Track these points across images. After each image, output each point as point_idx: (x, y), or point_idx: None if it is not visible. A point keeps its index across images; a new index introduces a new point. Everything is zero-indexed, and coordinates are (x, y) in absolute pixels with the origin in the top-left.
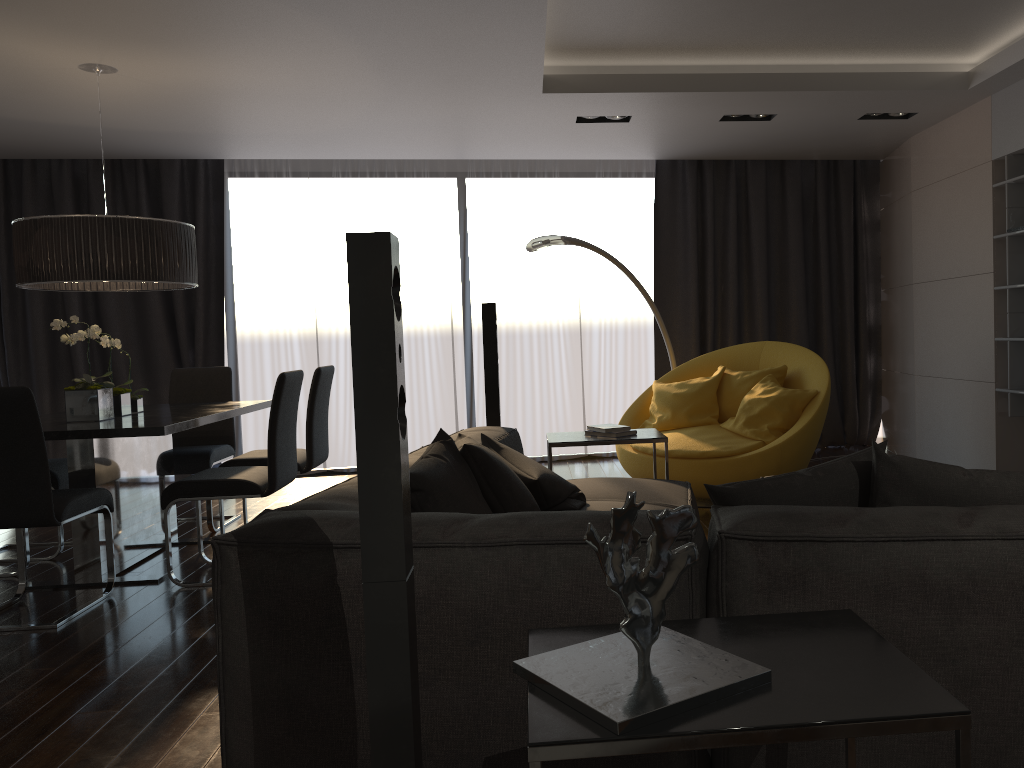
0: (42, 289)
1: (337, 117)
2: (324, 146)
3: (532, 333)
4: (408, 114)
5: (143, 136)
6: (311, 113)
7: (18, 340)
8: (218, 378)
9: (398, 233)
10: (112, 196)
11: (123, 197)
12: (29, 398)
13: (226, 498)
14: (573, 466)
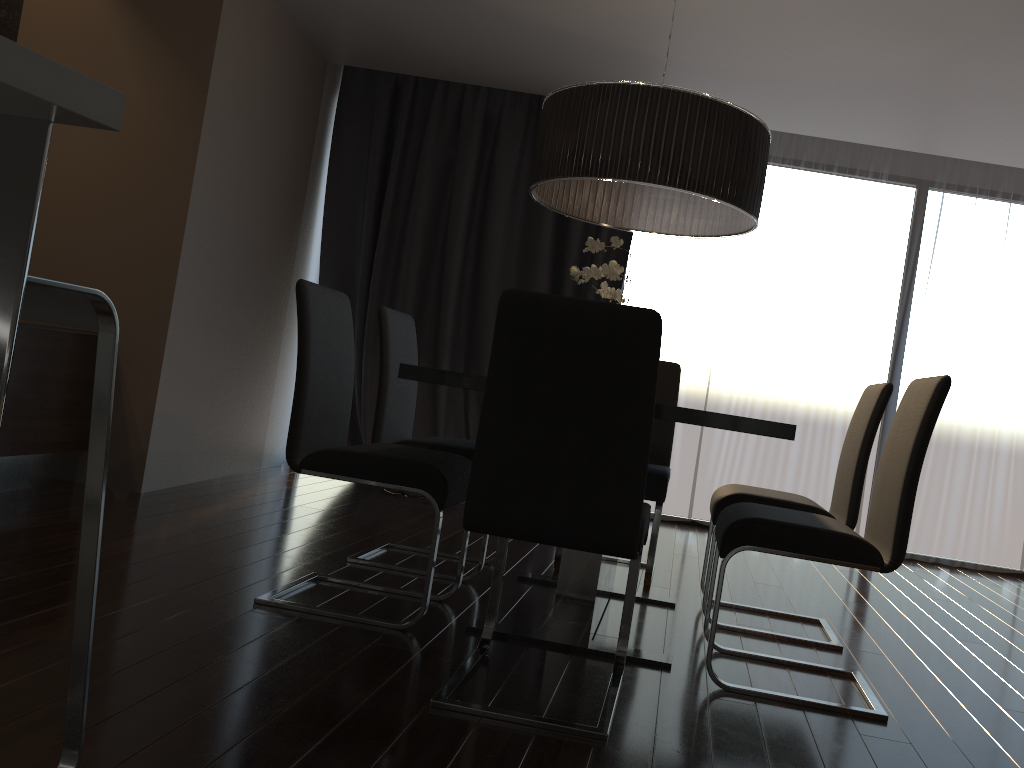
0: (541, 202)
1: (896, 55)
2: (812, 109)
3: (981, 398)
4: (1000, 62)
5: (613, 59)
6: (872, 42)
7: (384, 291)
8: (663, 376)
9: (836, 242)
10: (521, 142)
11: (532, 145)
12: (656, 331)
13: (824, 561)
14: (1019, 585)
